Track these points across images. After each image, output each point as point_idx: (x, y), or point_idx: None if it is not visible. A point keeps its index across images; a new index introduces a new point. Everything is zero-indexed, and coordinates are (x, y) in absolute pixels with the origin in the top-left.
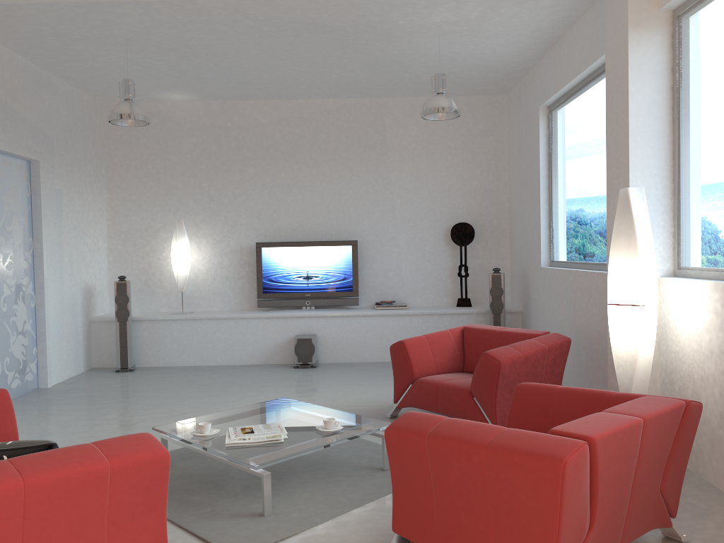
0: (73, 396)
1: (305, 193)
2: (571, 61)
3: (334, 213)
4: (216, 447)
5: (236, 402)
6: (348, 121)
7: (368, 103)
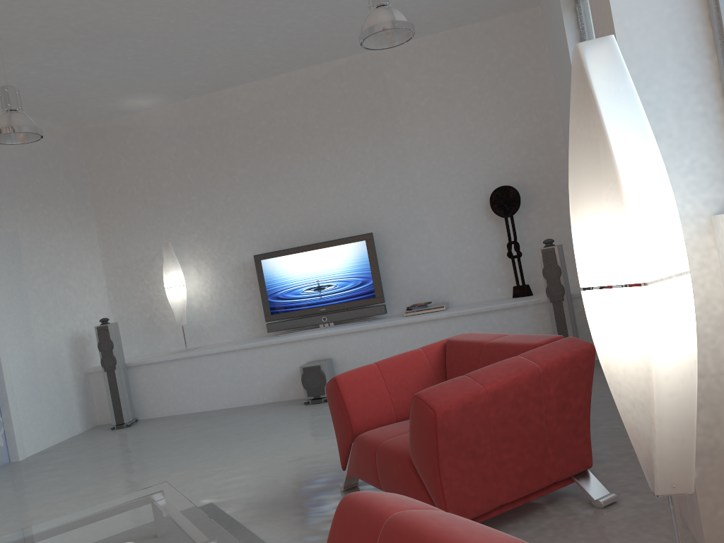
0: (26, 473)
1: (305, 186)
2: None
3: (342, 203)
4: None
5: (181, 471)
6: (341, 87)
7: (362, 60)
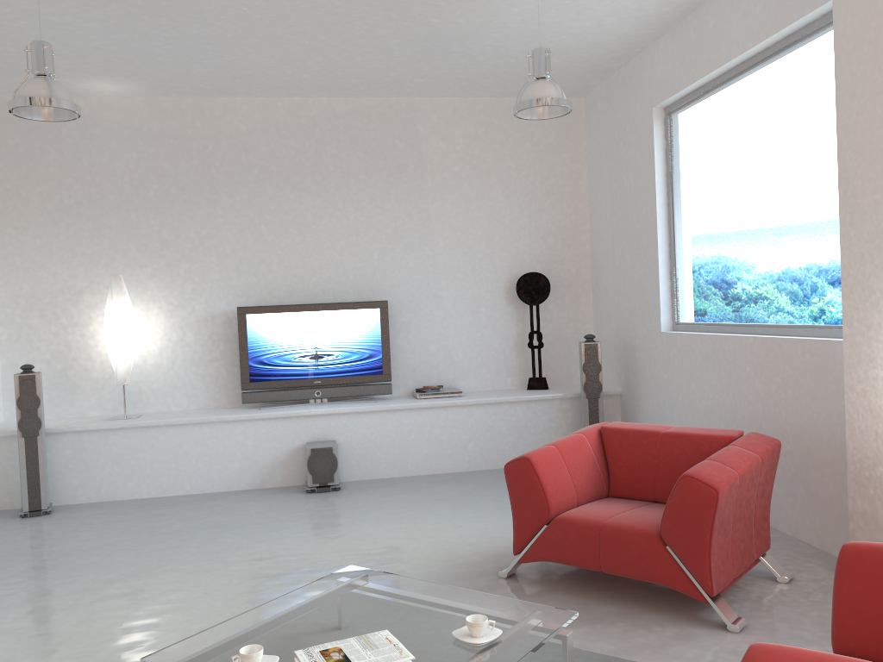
0: None
1: (308, 233)
2: (724, 37)
3: (350, 262)
4: None
5: (243, 564)
6: (367, 129)
7: (395, 105)
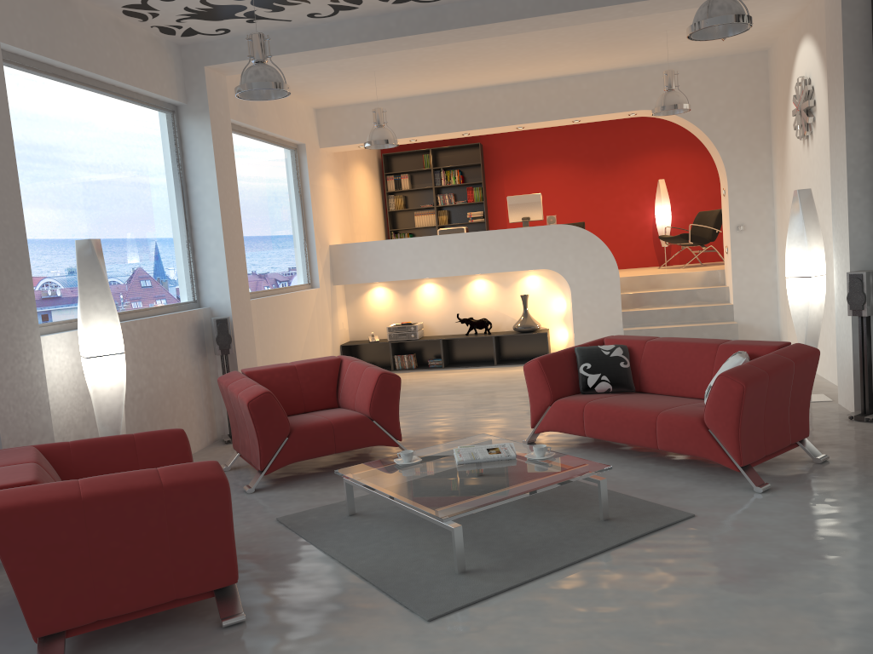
0: None
1: None
2: None
3: None
4: (521, 445)
5: None
6: None
7: None
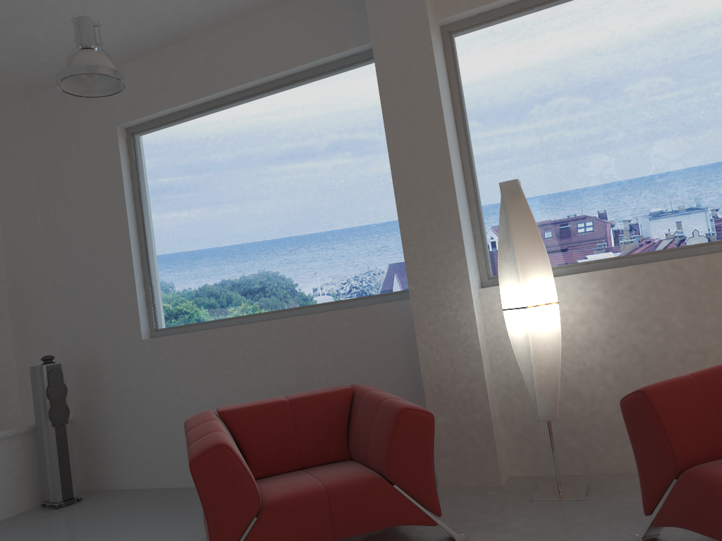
0: None
1: None
2: (220, 68)
3: None
4: None
5: None
6: None
7: None
